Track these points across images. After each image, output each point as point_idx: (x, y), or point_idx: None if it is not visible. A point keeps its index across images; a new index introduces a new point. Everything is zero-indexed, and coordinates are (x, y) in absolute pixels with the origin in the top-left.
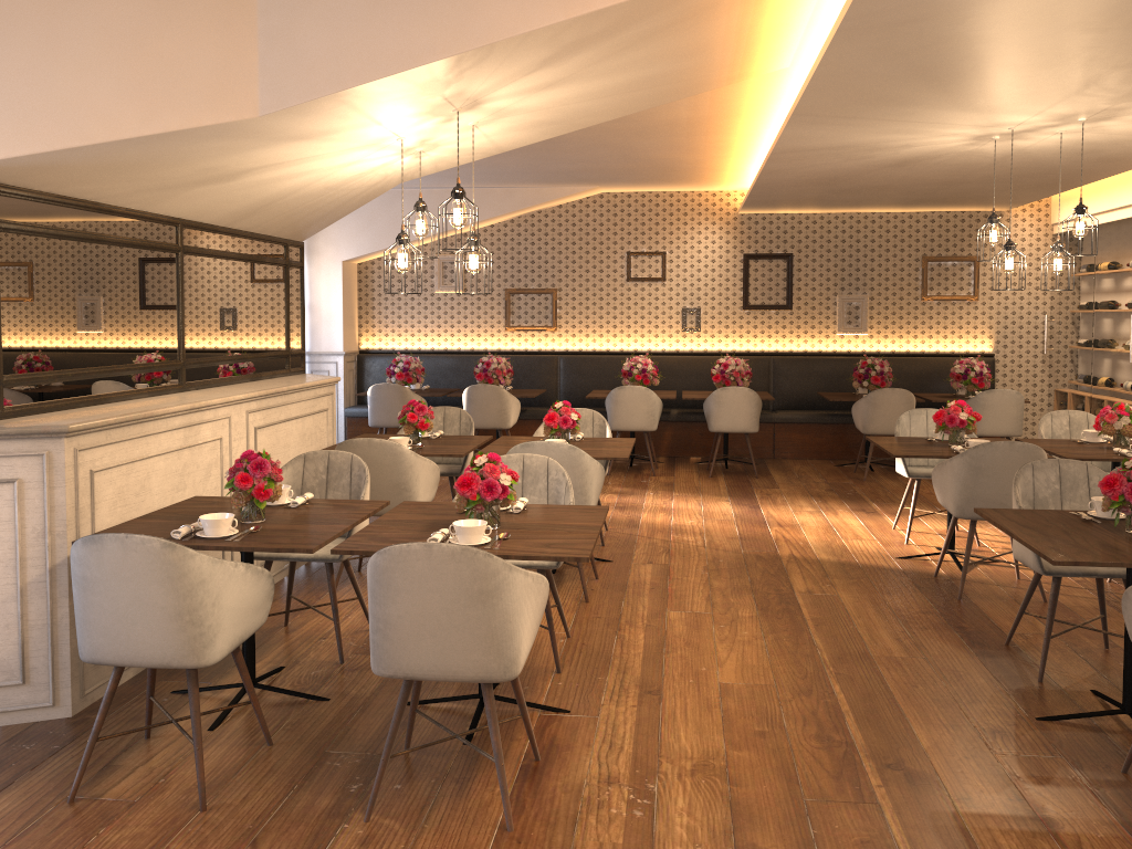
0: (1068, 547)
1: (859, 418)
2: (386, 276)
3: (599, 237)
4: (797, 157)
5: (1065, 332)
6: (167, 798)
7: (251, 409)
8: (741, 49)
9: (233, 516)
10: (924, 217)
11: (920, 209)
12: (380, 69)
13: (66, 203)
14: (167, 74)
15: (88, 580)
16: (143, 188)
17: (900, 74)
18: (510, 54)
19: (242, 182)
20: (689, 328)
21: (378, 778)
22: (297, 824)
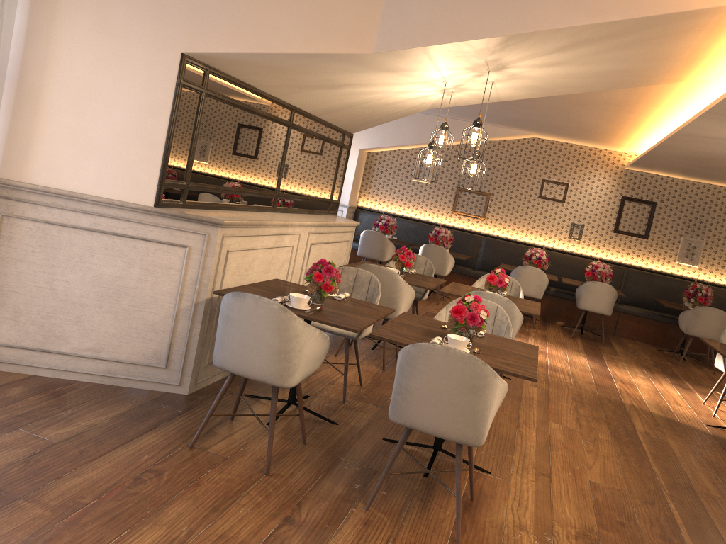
0: None
1: (684, 322)
2: (383, 164)
3: (526, 165)
4: (690, 140)
5: None
6: (245, 461)
7: (311, 232)
8: (687, 62)
9: (309, 298)
10: None
11: None
12: (457, 36)
13: (241, 86)
14: (325, 17)
15: (230, 318)
16: (285, 84)
17: None
18: (541, 40)
19: (340, 91)
20: (573, 237)
21: (378, 485)
22: (324, 499)
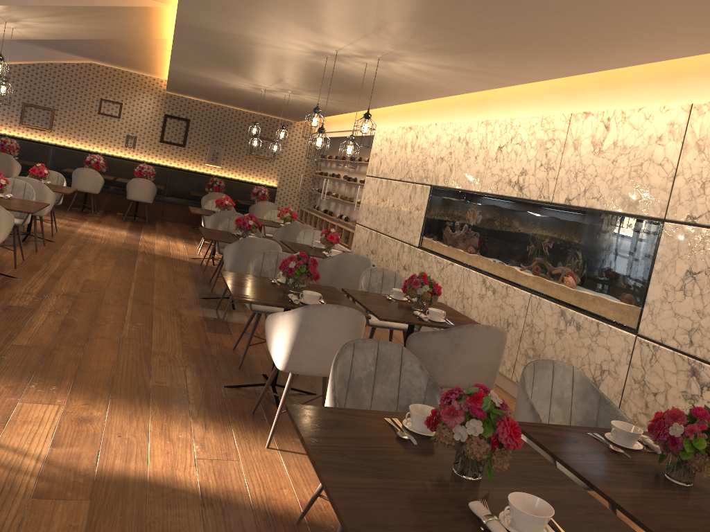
0: (214, 237)
1: (203, 204)
2: None
3: (86, 86)
4: (182, 75)
5: (307, 183)
6: None
7: None
8: (145, 29)
9: None
10: (257, 116)
11: (254, 112)
12: None
13: None
14: None
15: None
16: None
17: (206, 58)
18: (34, 10)
19: None
20: (129, 146)
21: None
22: None
